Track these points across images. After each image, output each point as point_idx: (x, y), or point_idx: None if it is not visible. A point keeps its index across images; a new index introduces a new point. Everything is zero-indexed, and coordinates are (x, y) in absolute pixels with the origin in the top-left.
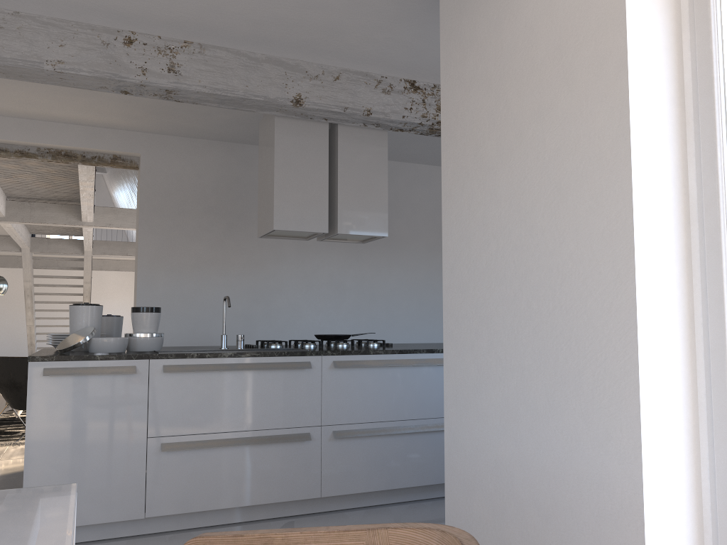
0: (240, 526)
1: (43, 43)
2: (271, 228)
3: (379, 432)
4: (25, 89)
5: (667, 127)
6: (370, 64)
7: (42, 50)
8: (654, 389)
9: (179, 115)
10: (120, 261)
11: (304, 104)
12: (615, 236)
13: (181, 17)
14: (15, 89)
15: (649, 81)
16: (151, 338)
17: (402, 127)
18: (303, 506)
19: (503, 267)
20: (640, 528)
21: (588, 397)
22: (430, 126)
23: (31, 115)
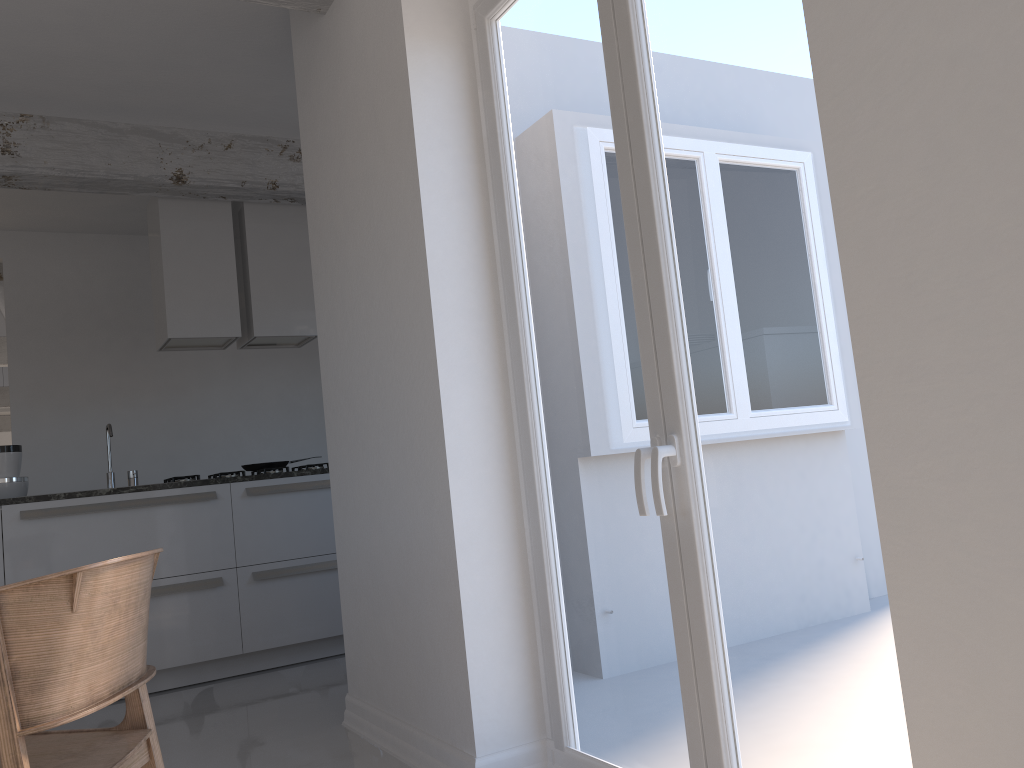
0: None
1: None
2: (166, 336)
3: (312, 568)
4: None
5: (465, 184)
6: (267, 127)
7: None
8: (462, 443)
9: (45, 205)
10: None
11: (188, 181)
12: (420, 297)
13: (7, 87)
14: None
15: (441, 141)
16: (9, 484)
17: None
18: (223, 668)
19: (359, 345)
20: (456, 580)
21: (418, 463)
22: None
23: None
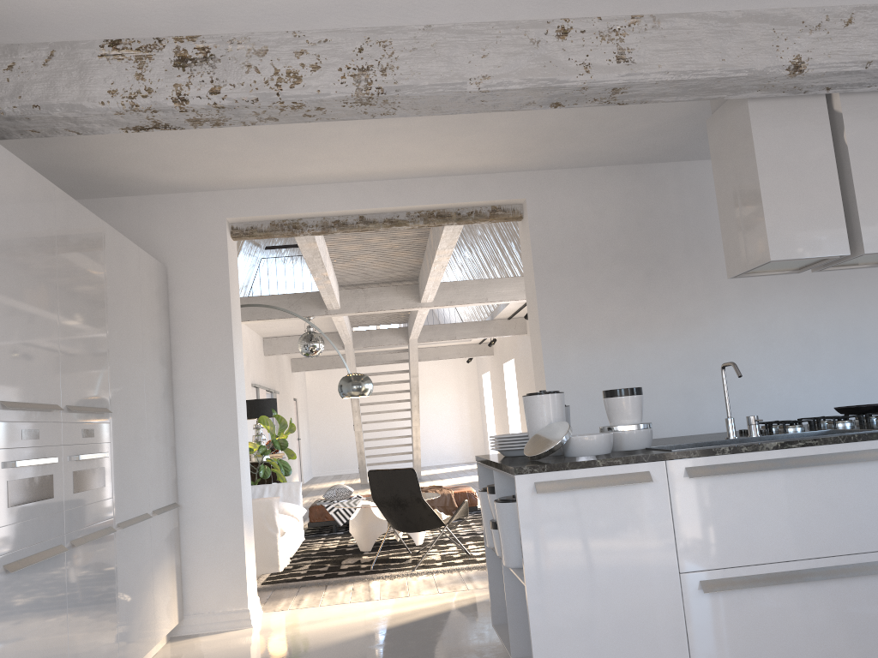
0: None
1: (463, 58)
2: (764, 259)
3: None
4: (403, 137)
5: None
6: None
7: (463, 67)
8: None
9: (580, 136)
10: (438, 348)
11: (805, 70)
12: None
13: None
14: (392, 140)
15: None
16: (641, 431)
17: None
18: None
19: None
20: None
21: None
22: None
23: (400, 173)
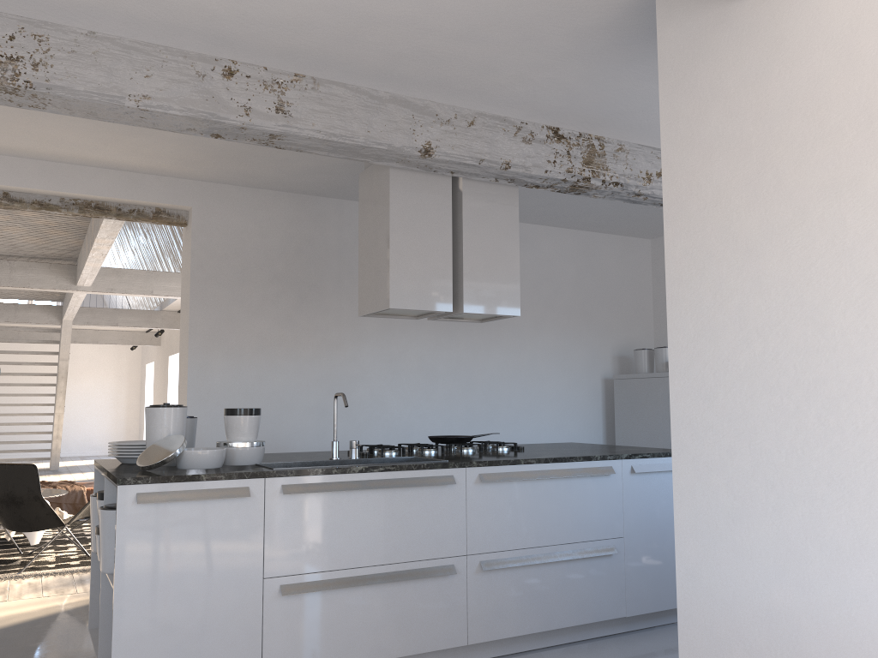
0: None
1: (125, 73)
2: (385, 306)
3: (533, 561)
4: (62, 125)
5: None
6: (512, 107)
7: (124, 82)
8: None
9: (249, 161)
10: (99, 331)
11: (433, 155)
12: None
13: (302, 45)
14: (49, 124)
15: None
16: (253, 449)
17: (540, 183)
18: (443, 656)
19: (776, 372)
20: None
21: None
22: (574, 183)
23: (57, 156)
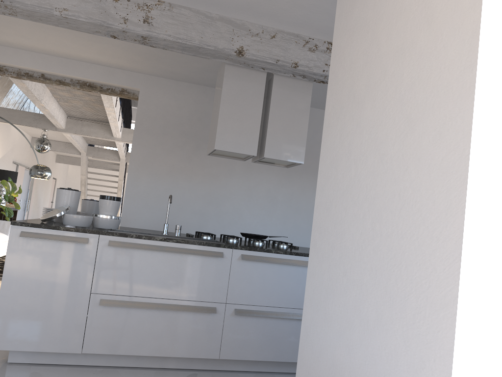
0: (153, 371)
1: None
2: (213, 148)
3: (272, 315)
4: (58, 34)
5: None
6: (299, 27)
7: (53, 0)
8: (472, 325)
9: (165, 62)
10: None
11: (245, 55)
12: (451, 167)
13: None
14: (52, 34)
15: None
16: (109, 219)
17: (323, 79)
18: (205, 363)
19: (358, 190)
20: None
21: (409, 321)
22: None
23: (67, 55)
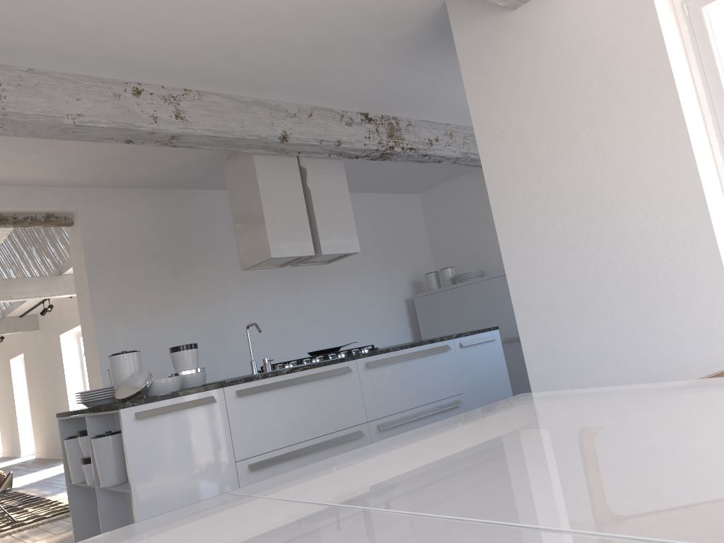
0: None
1: (61, 98)
2: (267, 257)
3: (411, 418)
4: None
5: (698, 119)
6: (338, 100)
7: (62, 105)
8: None
9: (127, 164)
10: None
11: (289, 140)
12: (686, 195)
13: (195, 66)
14: None
15: (684, 89)
16: (199, 373)
17: (360, 154)
18: None
19: (574, 238)
20: None
21: (683, 311)
22: (383, 151)
23: None
